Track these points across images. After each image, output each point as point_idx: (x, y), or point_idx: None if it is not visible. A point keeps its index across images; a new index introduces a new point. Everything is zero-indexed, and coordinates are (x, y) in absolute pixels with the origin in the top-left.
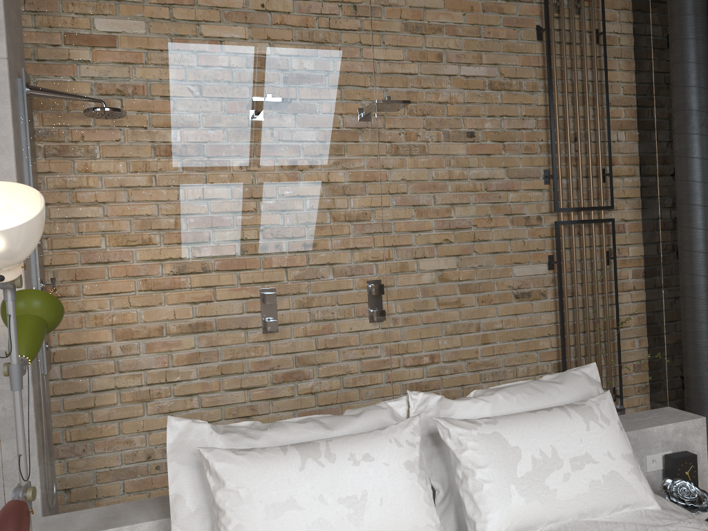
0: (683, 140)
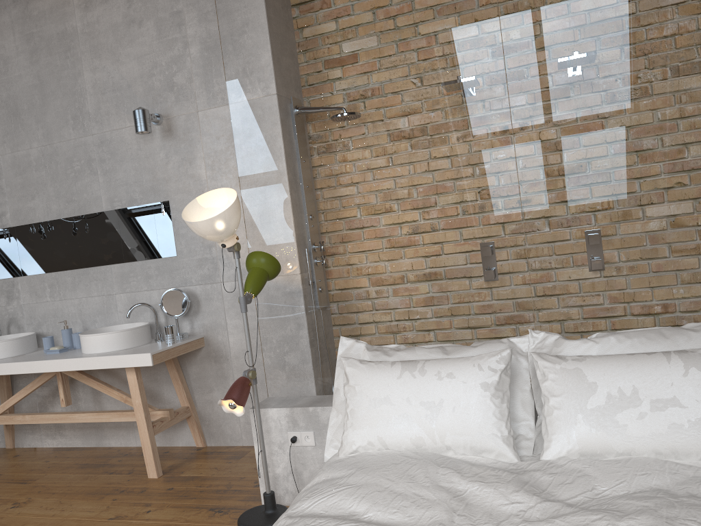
0: None
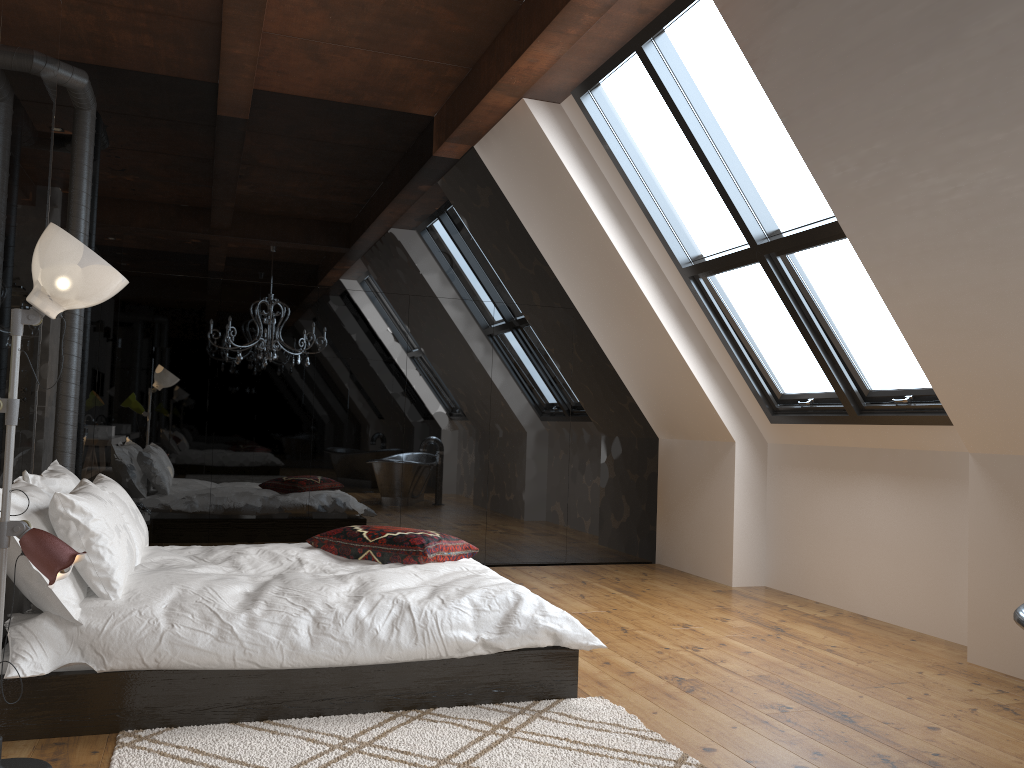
0: None
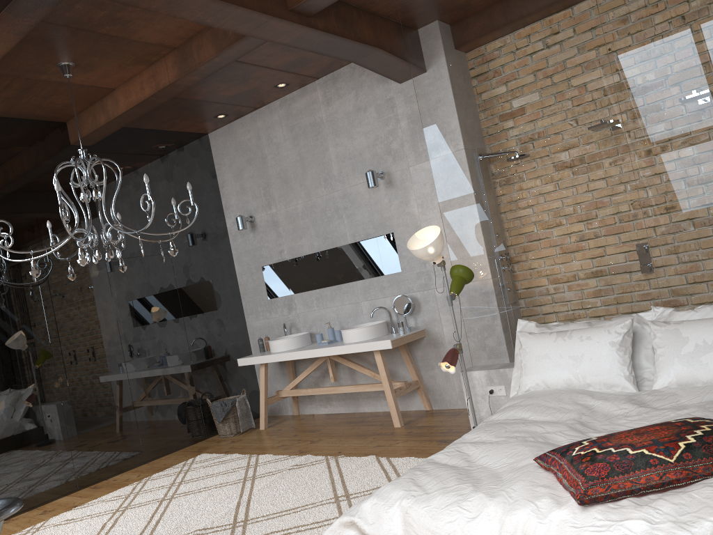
0: None
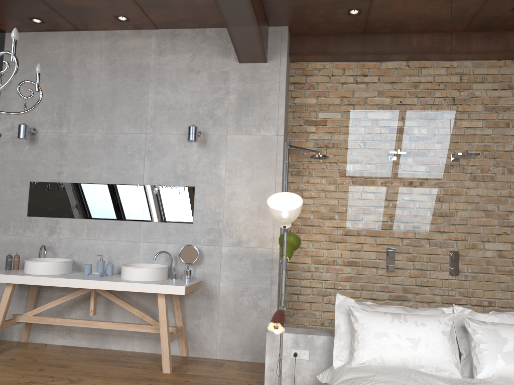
0: None
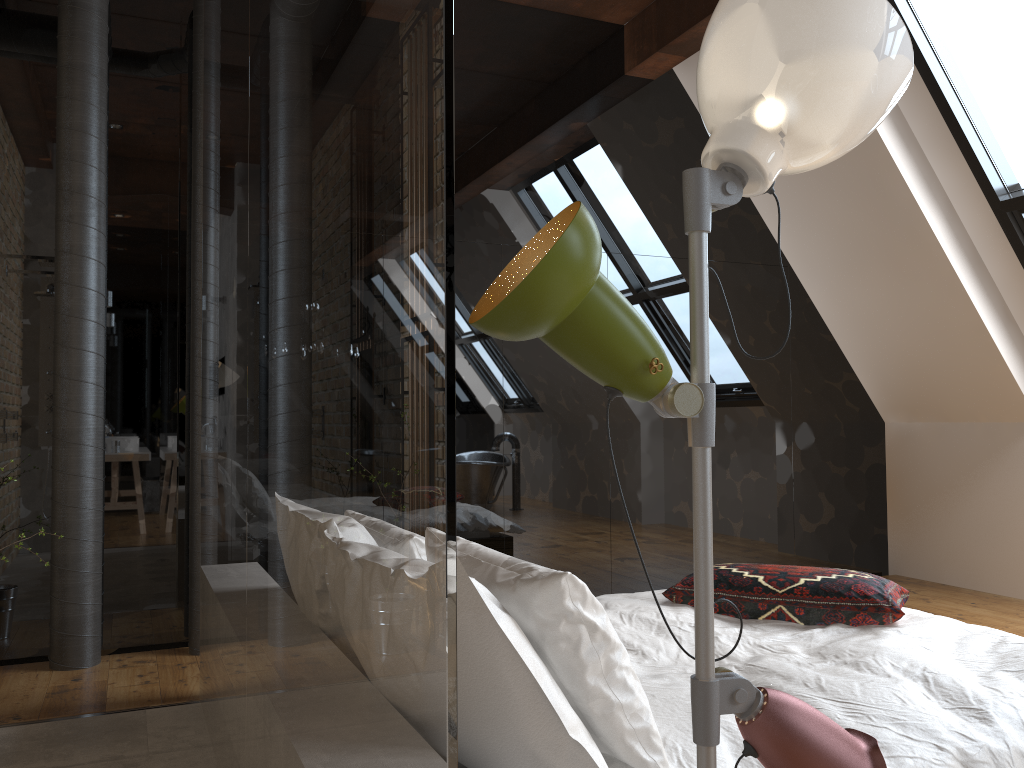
0: (86, 234)
